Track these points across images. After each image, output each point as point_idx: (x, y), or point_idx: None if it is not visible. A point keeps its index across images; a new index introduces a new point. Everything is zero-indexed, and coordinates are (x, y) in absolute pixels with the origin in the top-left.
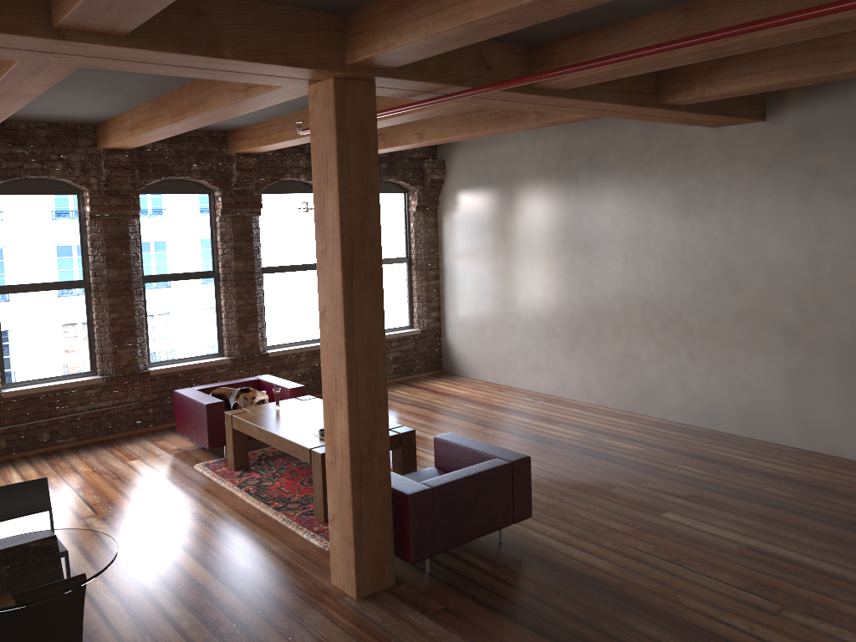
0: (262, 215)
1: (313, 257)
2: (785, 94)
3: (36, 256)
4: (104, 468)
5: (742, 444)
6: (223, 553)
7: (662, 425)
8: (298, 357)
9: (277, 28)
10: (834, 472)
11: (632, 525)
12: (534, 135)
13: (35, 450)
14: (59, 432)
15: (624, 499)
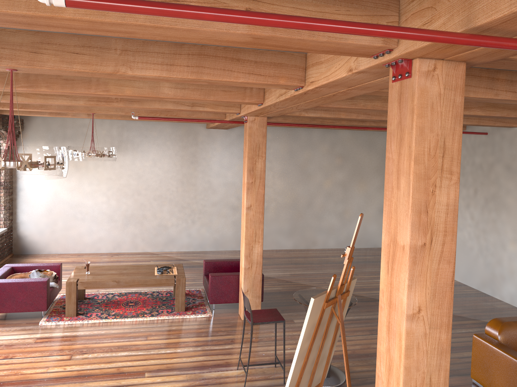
0: None
1: None
2: None
3: None
4: None
5: (221, 252)
6: (184, 332)
7: (185, 253)
8: None
9: None
10: None
11: None
12: None
13: None
14: None
15: None
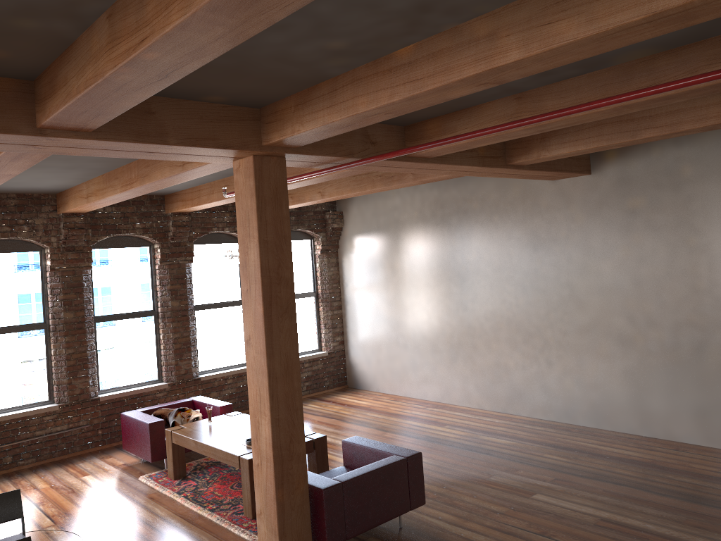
0: (193, 262)
1: (237, 295)
2: (604, 153)
3: (4, 303)
4: (60, 484)
5: (595, 434)
6: None
7: (530, 422)
8: (226, 380)
9: (209, 120)
10: (669, 453)
11: (508, 506)
12: (413, 190)
13: None
14: (21, 455)
15: (501, 485)
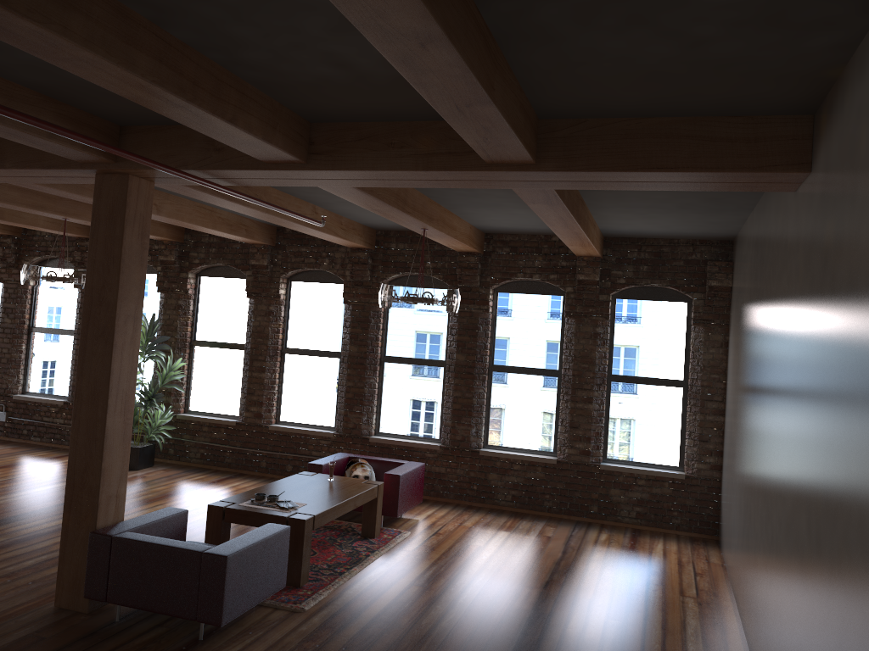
0: (500, 313)
1: (553, 363)
2: (820, 120)
3: (313, 328)
4: None
5: None
6: None
7: None
8: (511, 463)
9: None
10: None
11: None
12: (751, 224)
13: (281, 476)
14: (299, 468)
15: None
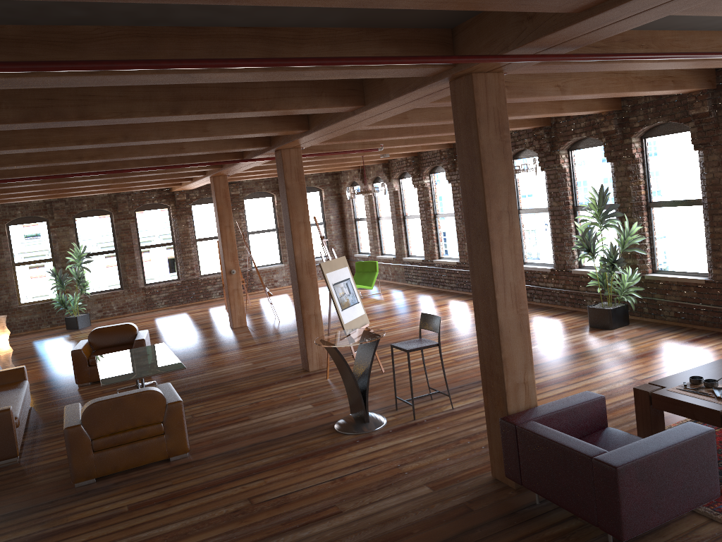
0: None
1: None
2: None
3: None
4: None
5: None
6: None
7: None
8: None
9: None
10: None
11: None
12: None
13: None
14: None
15: None
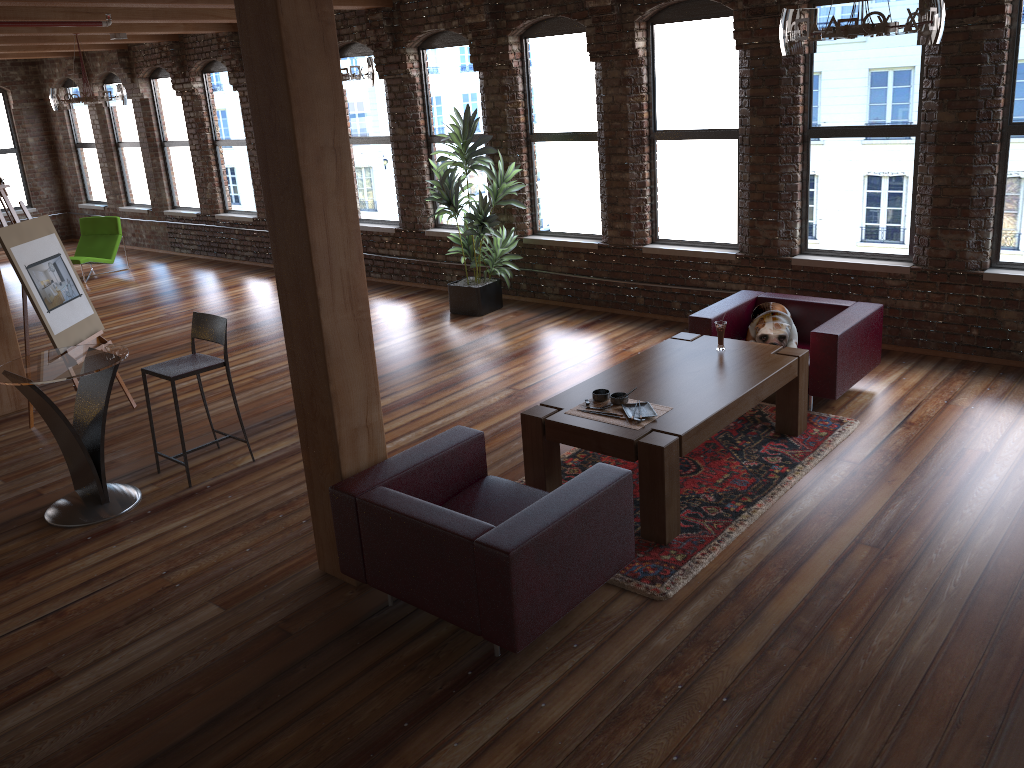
0: None
1: None
2: None
3: (692, 97)
4: None
5: None
6: None
7: None
8: None
9: None
10: None
11: None
12: None
13: (665, 317)
14: (689, 305)
15: None
